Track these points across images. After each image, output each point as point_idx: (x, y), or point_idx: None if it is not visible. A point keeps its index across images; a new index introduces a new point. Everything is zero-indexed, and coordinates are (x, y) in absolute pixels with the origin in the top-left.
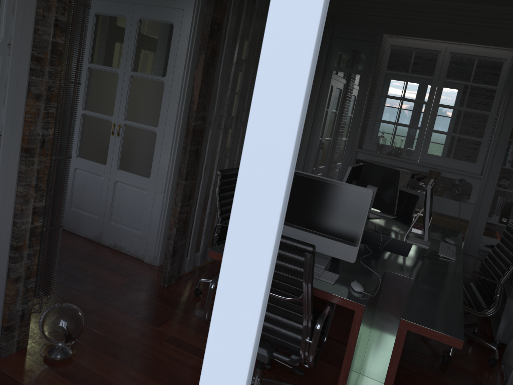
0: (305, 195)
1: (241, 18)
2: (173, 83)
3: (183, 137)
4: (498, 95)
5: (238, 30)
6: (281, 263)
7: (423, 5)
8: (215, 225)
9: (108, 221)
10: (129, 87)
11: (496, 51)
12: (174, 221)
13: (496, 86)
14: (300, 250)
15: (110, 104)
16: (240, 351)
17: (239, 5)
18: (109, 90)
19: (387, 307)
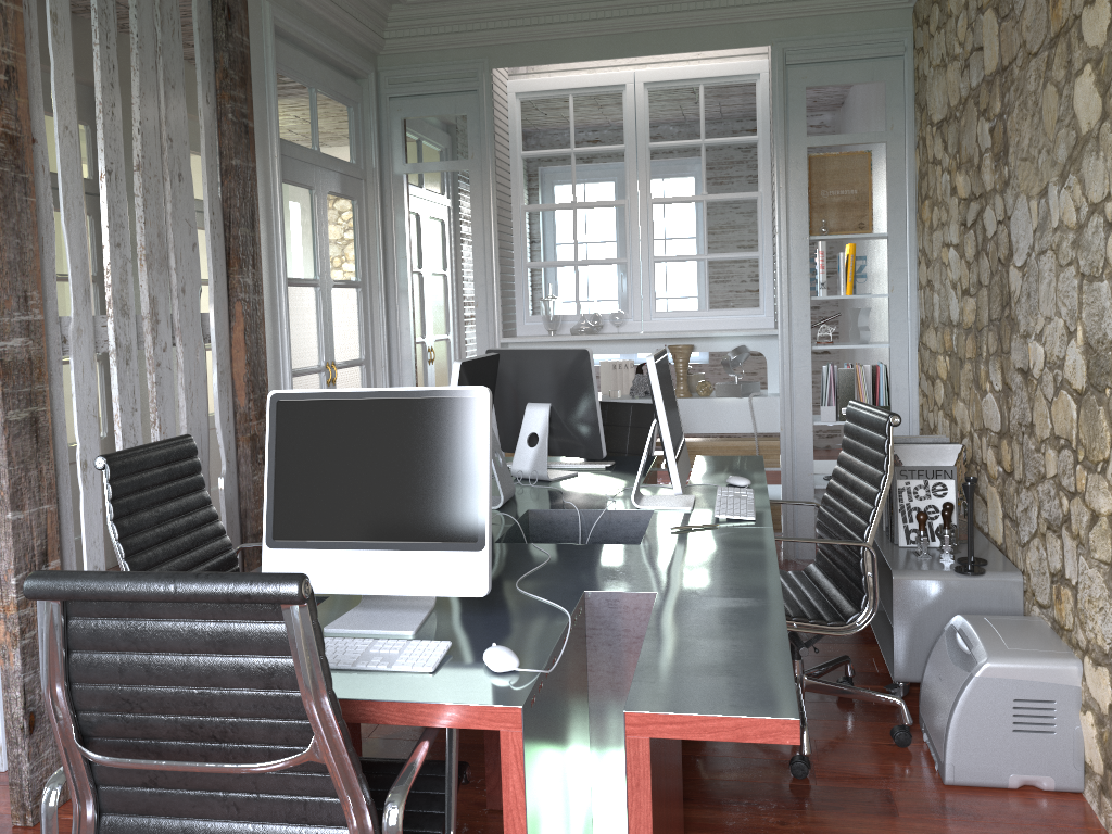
0: (317, 451)
1: None
2: None
3: None
4: (764, 154)
5: None
6: (227, 660)
7: None
8: None
9: None
10: None
11: (736, 62)
12: (8, 632)
13: (755, 136)
14: (265, 603)
15: None
16: None
17: None
18: None
19: (614, 687)
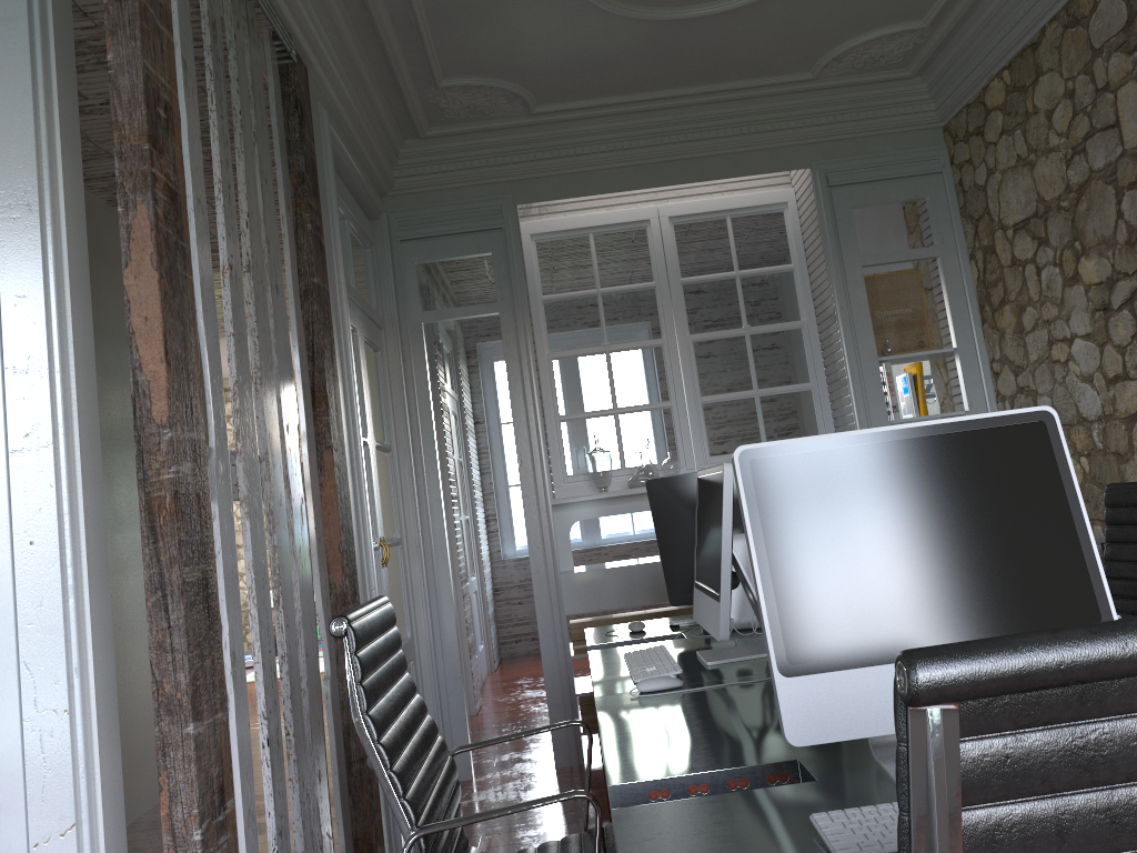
0: (827, 524)
1: (107, 263)
2: (9, 381)
3: (100, 572)
4: (803, 281)
5: (106, 294)
6: None
7: (592, 116)
8: (408, 847)
9: None
10: None
11: (762, 192)
12: None
13: (790, 264)
14: None
15: None
16: None
17: (93, 227)
18: None
19: None
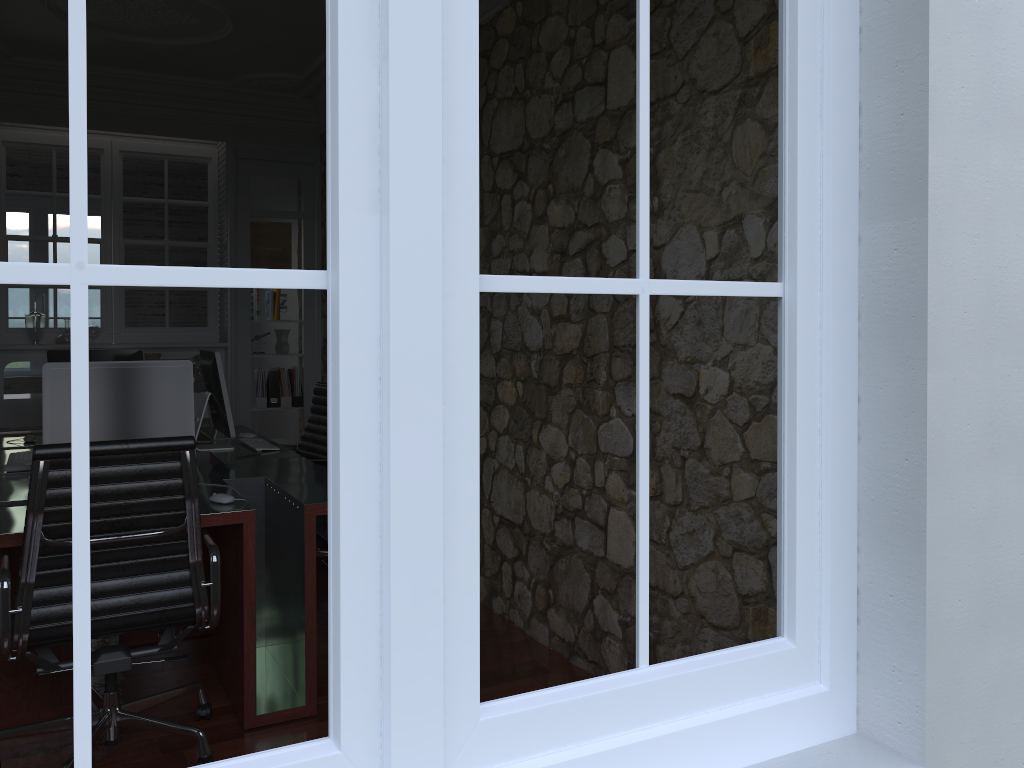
0: None
1: None
2: None
3: None
4: (214, 215)
5: None
6: (143, 483)
7: (63, 71)
8: None
9: None
10: None
11: (194, 147)
12: None
13: (207, 202)
14: (176, 450)
15: None
16: (647, 222)
17: None
18: None
19: None
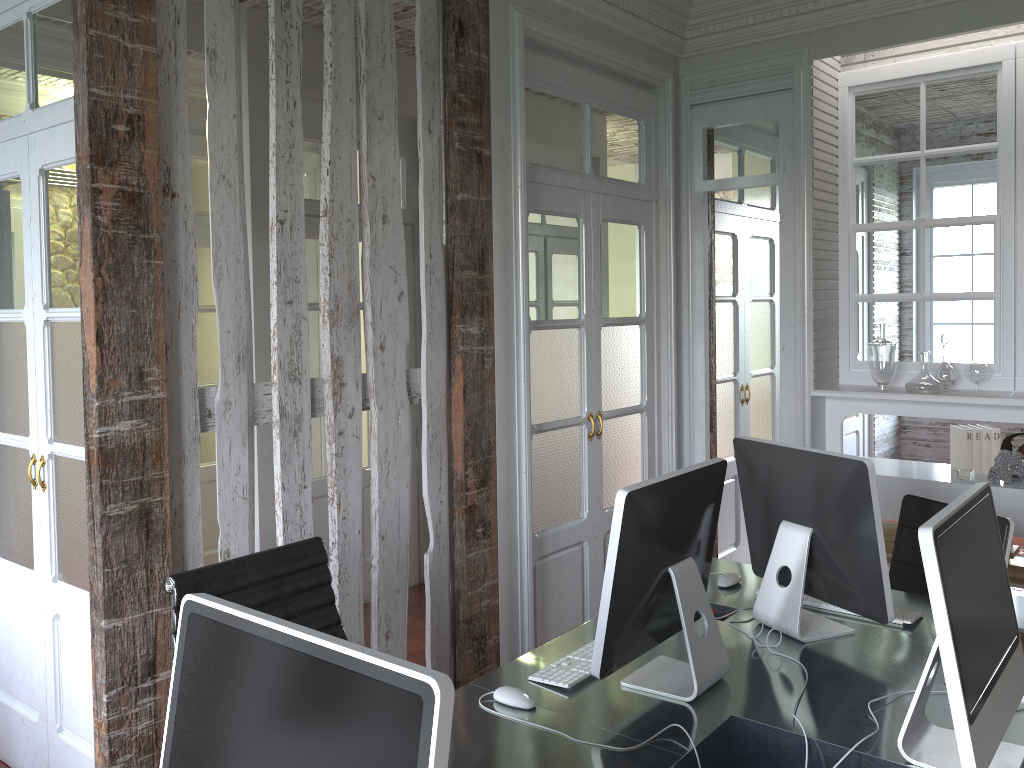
0: (219, 713)
1: None
2: None
3: None
4: None
5: None
6: None
7: None
8: None
9: (55, 730)
10: (46, 352)
11: None
12: (101, 753)
13: None
14: None
15: (26, 404)
16: None
17: None
18: (20, 371)
19: None
